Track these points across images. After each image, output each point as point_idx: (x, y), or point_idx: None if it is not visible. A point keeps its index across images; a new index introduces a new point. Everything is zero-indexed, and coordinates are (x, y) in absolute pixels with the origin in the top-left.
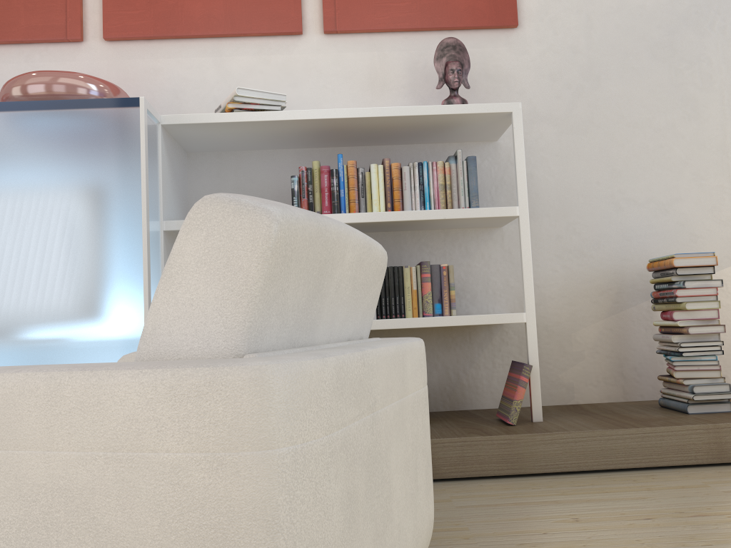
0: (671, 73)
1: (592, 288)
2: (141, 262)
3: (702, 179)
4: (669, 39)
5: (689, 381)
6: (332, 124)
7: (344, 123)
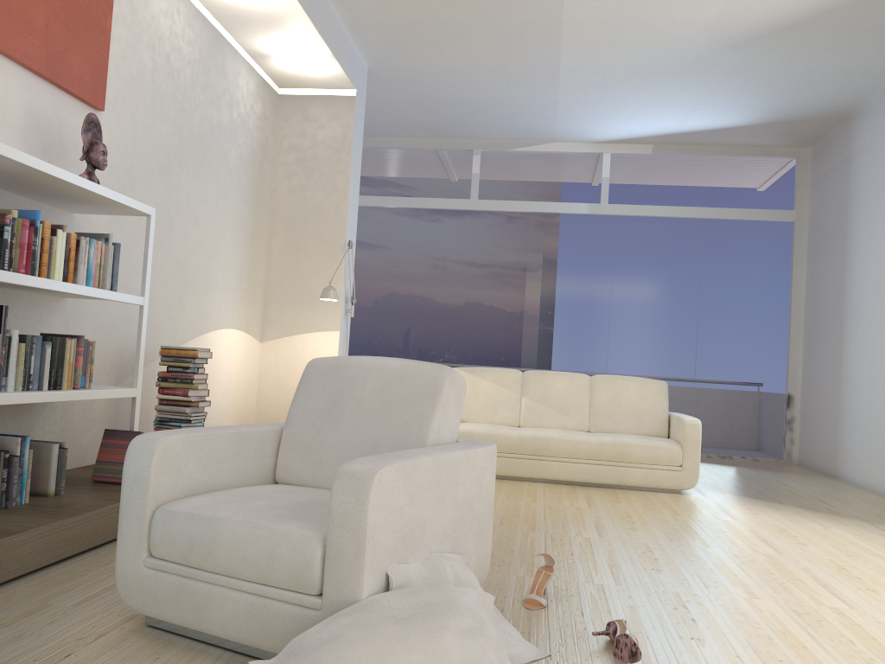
0: (166, 194)
1: (108, 363)
2: None
3: (167, 282)
4: (168, 166)
5: None
6: (34, 175)
7: (46, 178)
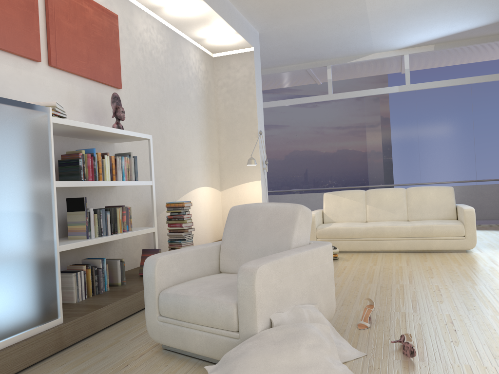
0: (159, 123)
1: (141, 214)
2: (54, 210)
3: (166, 169)
4: (158, 109)
5: None
6: (89, 131)
7: (95, 131)
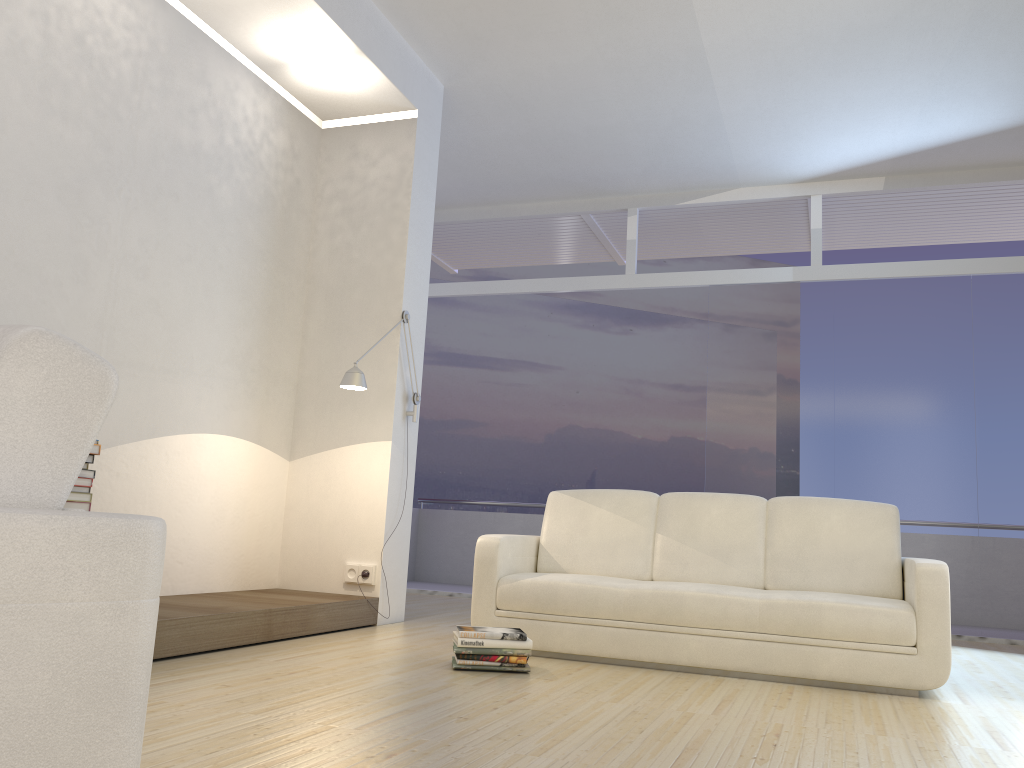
0: (72, 225)
1: None
2: None
3: None
4: (79, 186)
5: None
6: None
7: None
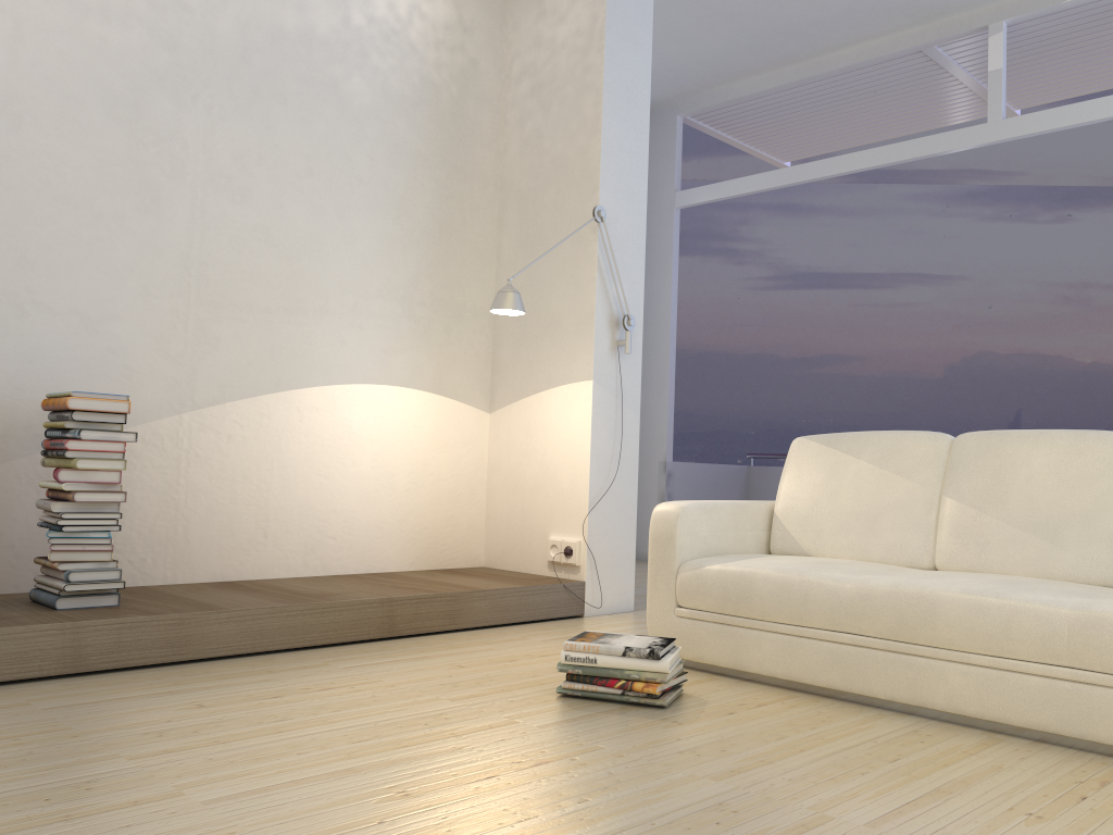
0: (131, 144)
1: None
2: None
3: (153, 296)
4: (135, 97)
5: (68, 565)
6: None
7: None
